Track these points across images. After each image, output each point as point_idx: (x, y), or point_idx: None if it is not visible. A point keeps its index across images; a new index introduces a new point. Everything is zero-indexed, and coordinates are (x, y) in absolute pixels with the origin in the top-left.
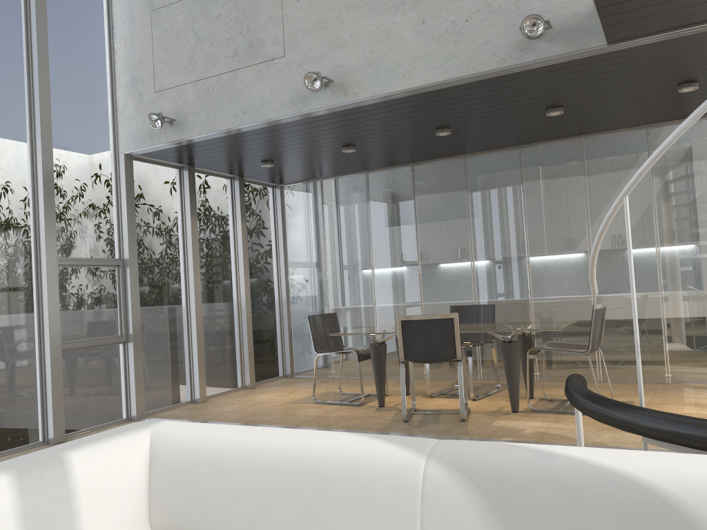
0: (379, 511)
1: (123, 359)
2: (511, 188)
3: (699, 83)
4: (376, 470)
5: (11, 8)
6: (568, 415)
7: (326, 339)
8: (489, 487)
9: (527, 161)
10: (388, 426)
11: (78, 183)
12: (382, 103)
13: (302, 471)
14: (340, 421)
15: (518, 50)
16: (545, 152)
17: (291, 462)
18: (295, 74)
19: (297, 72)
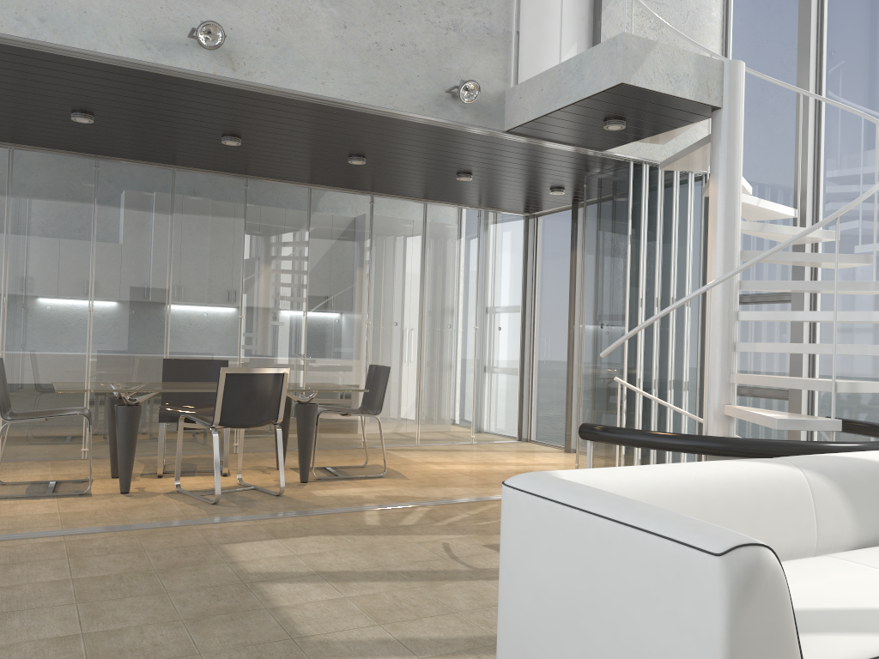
0: (793, 510)
1: None
2: (232, 223)
3: (473, 176)
4: (782, 481)
5: None
6: (360, 479)
7: (1, 399)
8: (840, 480)
9: (254, 195)
10: (210, 511)
11: None
12: (260, 95)
13: (739, 492)
14: (124, 515)
15: (435, 104)
16: (273, 191)
17: (727, 485)
18: (154, 5)
19: (158, 3)
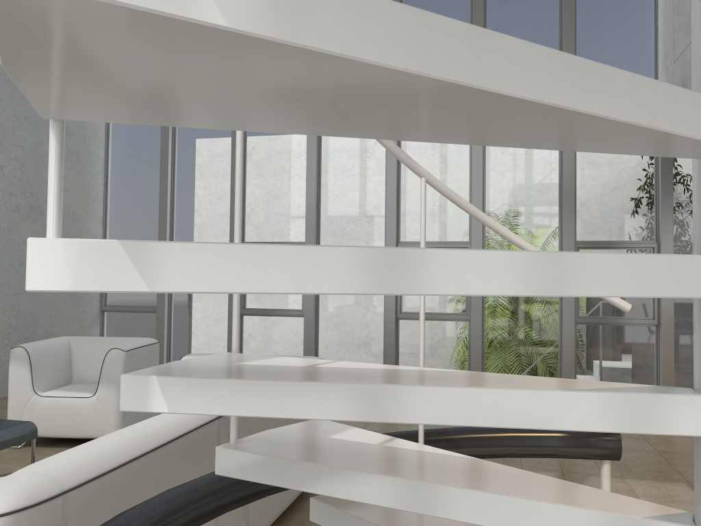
0: None
1: (655, 342)
2: None
3: None
4: None
5: (546, 34)
6: None
7: None
8: None
9: None
10: None
11: (607, 171)
12: None
13: None
14: None
15: None
16: None
17: None
18: None
19: None
